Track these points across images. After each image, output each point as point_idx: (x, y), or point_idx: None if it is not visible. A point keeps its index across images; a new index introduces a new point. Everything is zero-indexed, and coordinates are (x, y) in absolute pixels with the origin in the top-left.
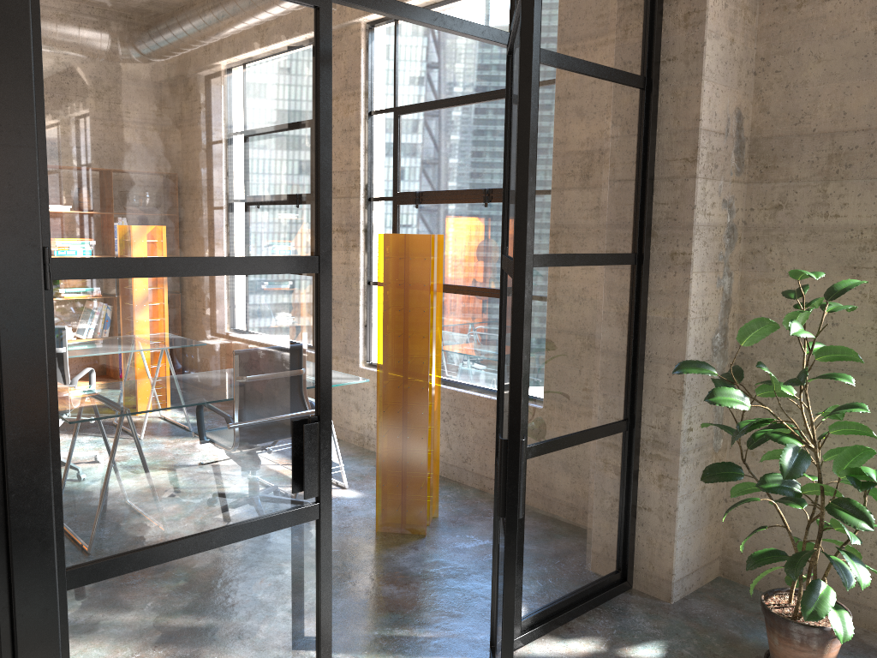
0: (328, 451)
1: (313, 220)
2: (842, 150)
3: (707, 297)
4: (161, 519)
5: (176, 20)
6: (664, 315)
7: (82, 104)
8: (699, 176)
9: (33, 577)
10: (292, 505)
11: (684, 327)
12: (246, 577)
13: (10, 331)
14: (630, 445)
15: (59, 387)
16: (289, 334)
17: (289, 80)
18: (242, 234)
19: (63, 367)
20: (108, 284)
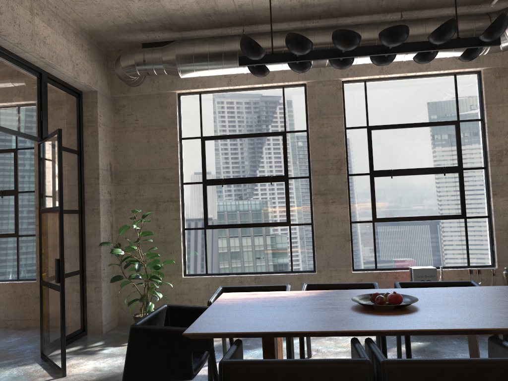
0: None
1: None
2: (142, 175)
3: (106, 223)
4: None
5: None
6: (92, 230)
7: None
8: (100, 183)
9: None
10: None
11: (99, 233)
12: None
13: None
14: (83, 279)
15: None
16: None
17: None
18: None
19: None
20: None
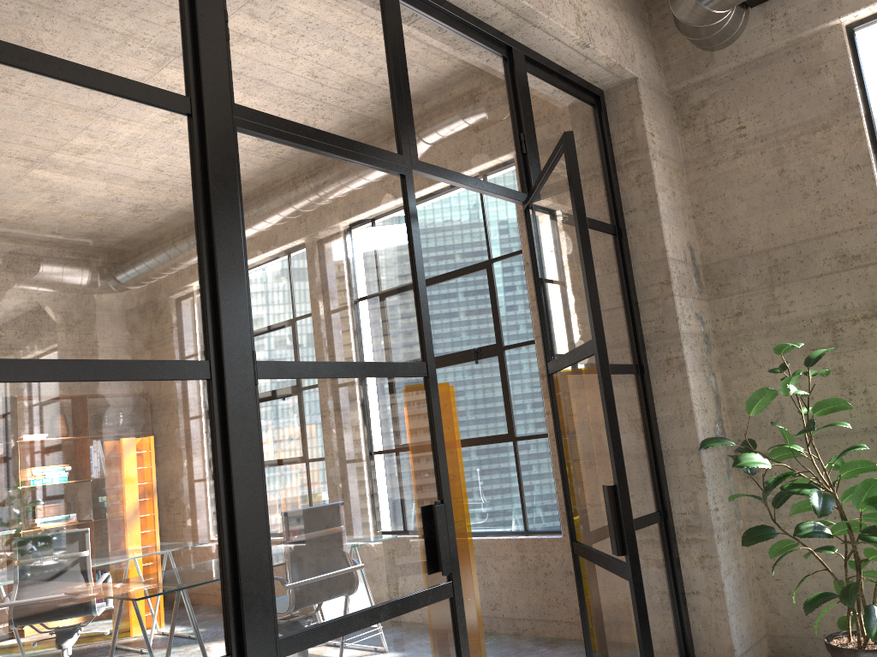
0: (452, 531)
1: (418, 334)
2: (778, 261)
3: (703, 393)
4: (341, 592)
5: (319, 185)
6: (671, 412)
7: (267, 244)
8: (675, 294)
9: (259, 641)
10: (432, 583)
11: (692, 418)
12: (406, 652)
13: (235, 418)
14: (668, 535)
15: (264, 469)
16: (413, 427)
17: (391, 227)
18: (374, 344)
19: (266, 451)
20: (291, 383)
